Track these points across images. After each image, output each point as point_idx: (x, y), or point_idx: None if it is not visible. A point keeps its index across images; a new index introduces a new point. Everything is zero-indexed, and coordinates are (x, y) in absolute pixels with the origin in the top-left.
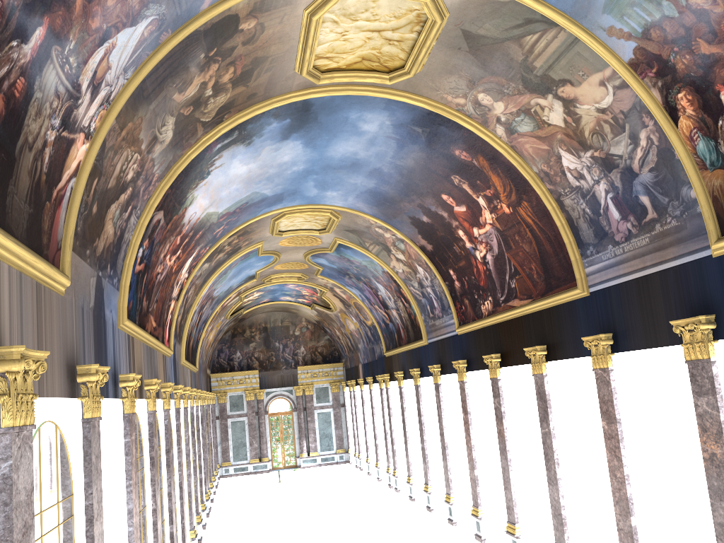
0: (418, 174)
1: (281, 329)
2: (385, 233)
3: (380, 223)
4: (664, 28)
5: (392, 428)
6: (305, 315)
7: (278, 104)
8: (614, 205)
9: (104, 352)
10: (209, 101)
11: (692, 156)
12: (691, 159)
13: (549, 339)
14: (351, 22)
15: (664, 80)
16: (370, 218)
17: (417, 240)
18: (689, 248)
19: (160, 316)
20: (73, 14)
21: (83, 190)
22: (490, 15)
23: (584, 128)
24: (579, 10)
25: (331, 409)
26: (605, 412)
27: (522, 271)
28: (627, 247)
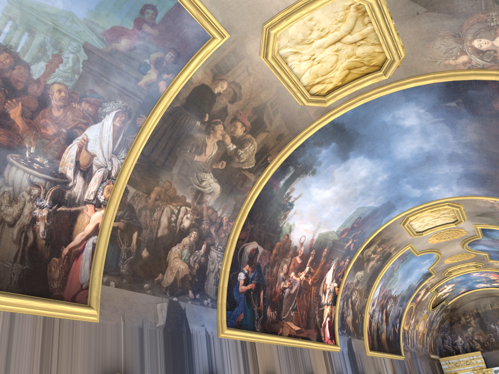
0: (489, 144)
1: (493, 312)
2: None
3: (496, 199)
4: None
5: None
6: None
7: (308, 134)
8: None
9: (188, 359)
10: (239, 152)
11: None
12: None
13: None
14: (310, 46)
15: None
16: (485, 198)
17: None
18: None
19: (306, 320)
20: (18, 130)
21: (103, 243)
22: None
23: None
24: None
25: None
26: None
27: None
28: None
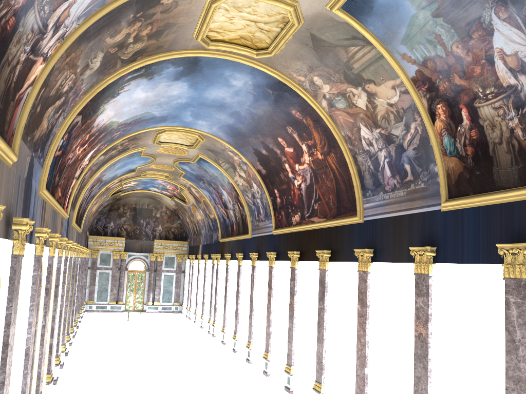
0: (264, 121)
1: (147, 211)
2: (234, 156)
3: (232, 148)
4: (436, 62)
5: (216, 292)
6: (165, 203)
7: (177, 56)
8: (388, 167)
9: (28, 210)
10: (129, 46)
11: (439, 145)
12: (438, 147)
13: (333, 246)
14: (238, 12)
15: (431, 94)
16: (226, 144)
17: (256, 165)
18: (428, 203)
19: (64, 189)
20: None
21: (35, 96)
22: (330, 28)
23: (378, 113)
24: (386, 38)
25: (175, 273)
26: (361, 299)
27: (323, 199)
28: (392, 195)
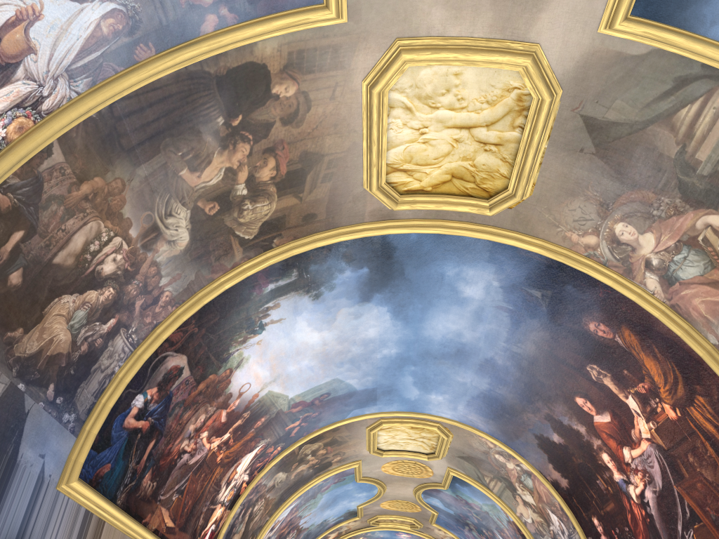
0: (542, 367)
1: None
2: (507, 462)
3: (499, 445)
4: None
5: None
6: None
7: (347, 236)
8: None
9: None
10: (245, 205)
11: None
12: None
13: None
14: (430, 112)
15: None
16: (487, 437)
17: (548, 472)
18: None
19: (187, 517)
20: None
21: None
22: (622, 84)
23: None
24: None
25: None
26: None
27: (703, 515)
28: None
